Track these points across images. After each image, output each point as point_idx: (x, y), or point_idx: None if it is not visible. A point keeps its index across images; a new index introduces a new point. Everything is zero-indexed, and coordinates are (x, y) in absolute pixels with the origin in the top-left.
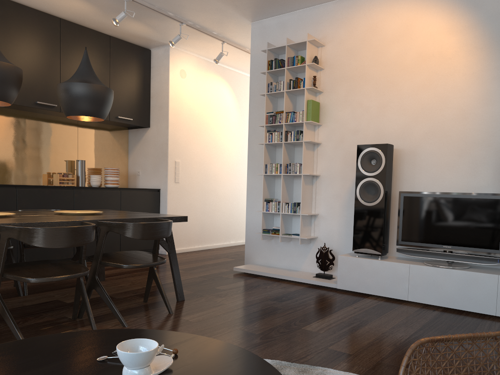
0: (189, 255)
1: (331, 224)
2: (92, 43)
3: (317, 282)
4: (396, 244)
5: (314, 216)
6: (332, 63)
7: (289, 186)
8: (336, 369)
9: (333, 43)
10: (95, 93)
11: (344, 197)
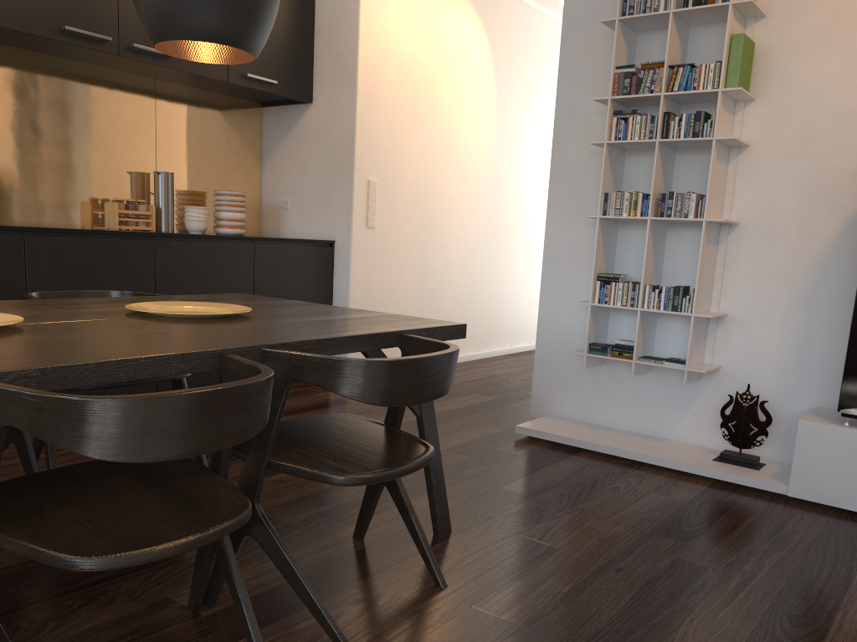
0: None
1: (759, 340)
2: None
3: (733, 478)
4: None
5: (715, 318)
6: None
7: (658, 246)
8: None
9: None
10: None
11: (802, 279)
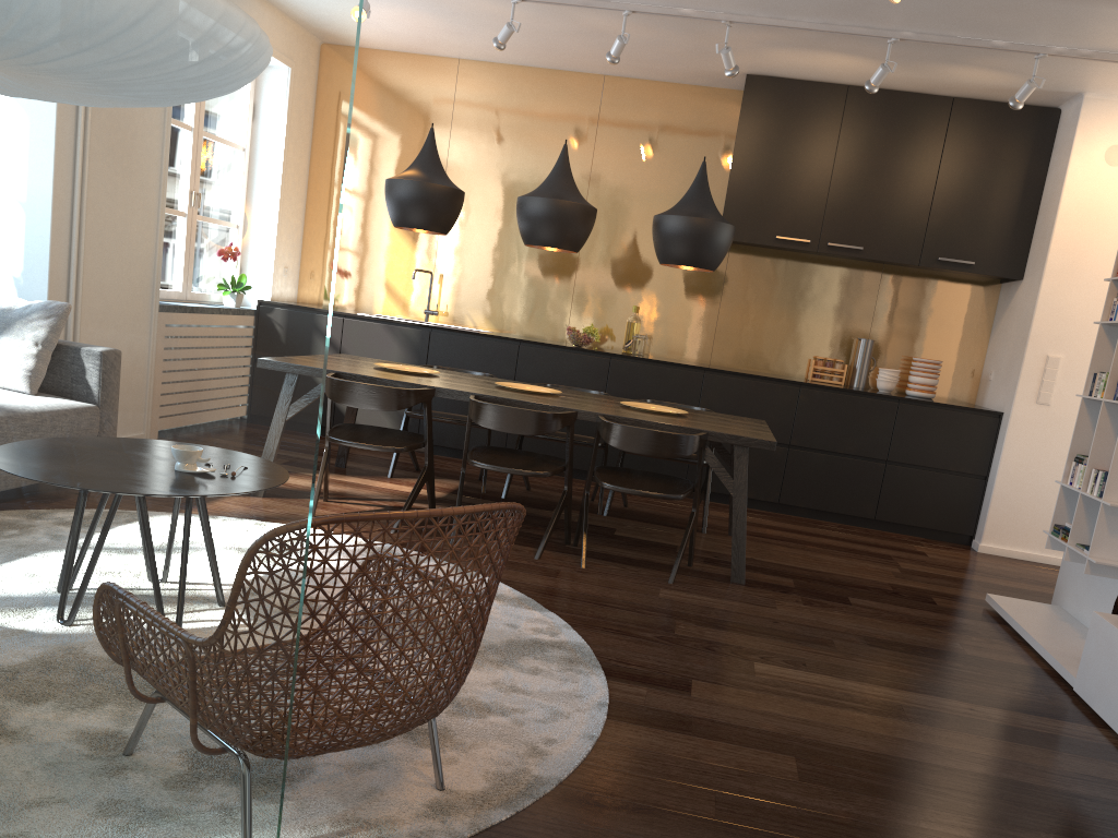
0: (1018, 566)
1: None
2: (907, 120)
3: (1057, 666)
4: None
5: None
6: None
7: None
8: (611, 684)
9: None
10: (681, 230)
11: None
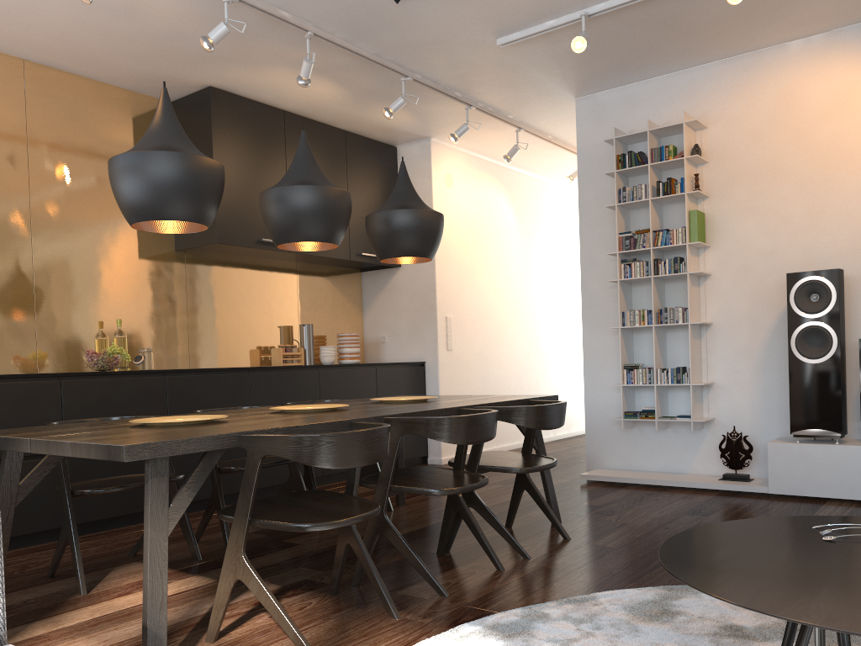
0: None
1: (737, 397)
2: (324, 144)
3: (733, 487)
4: (853, 420)
5: (706, 386)
6: (721, 153)
7: (661, 343)
8: None
9: (721, 123)
10: (429, 224)
11: (758, 355)
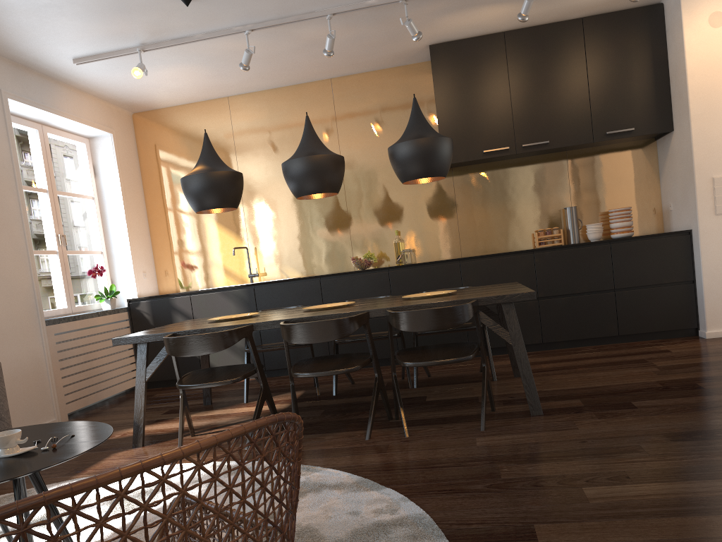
0: None
1: None
2: (553, 43)
3: None
4: None
5: None
6: None
7: None
8: None
9: None
10: (411, 151)
11: None
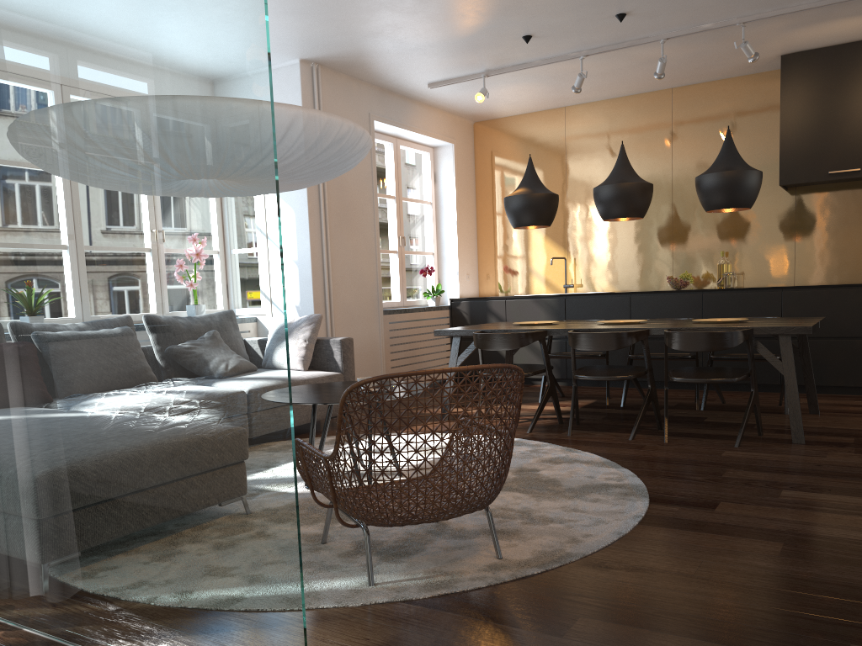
0: None
1: None
2: None
3: None
4: None
5: None
6: None
7: None
8: (652, 506)
9: None
10: (714, 183)
11: None
